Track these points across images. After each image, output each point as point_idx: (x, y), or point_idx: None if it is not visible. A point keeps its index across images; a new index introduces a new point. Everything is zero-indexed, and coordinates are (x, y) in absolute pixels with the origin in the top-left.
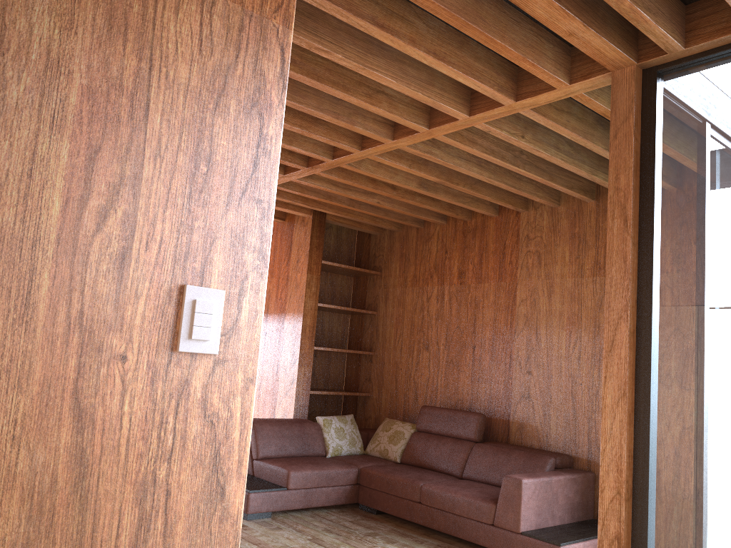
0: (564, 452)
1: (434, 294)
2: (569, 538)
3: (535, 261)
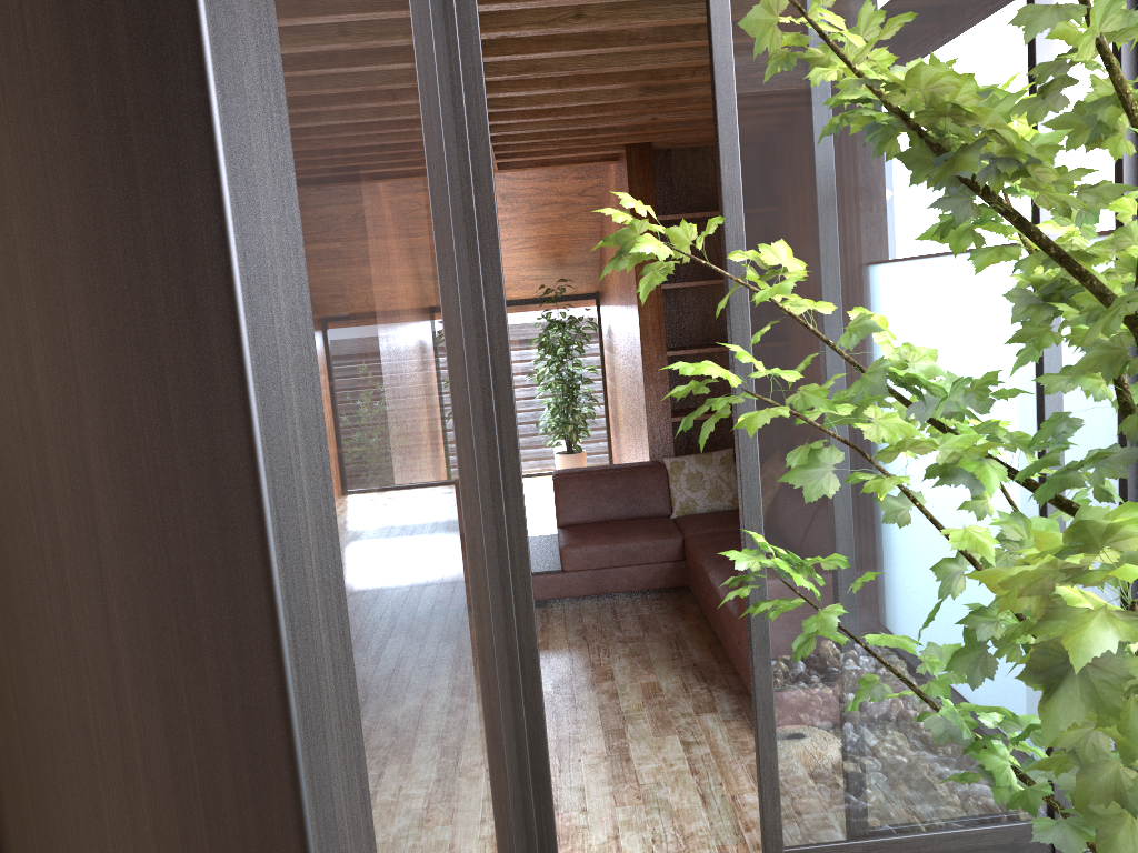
0: None
1: None
2: None
3: None
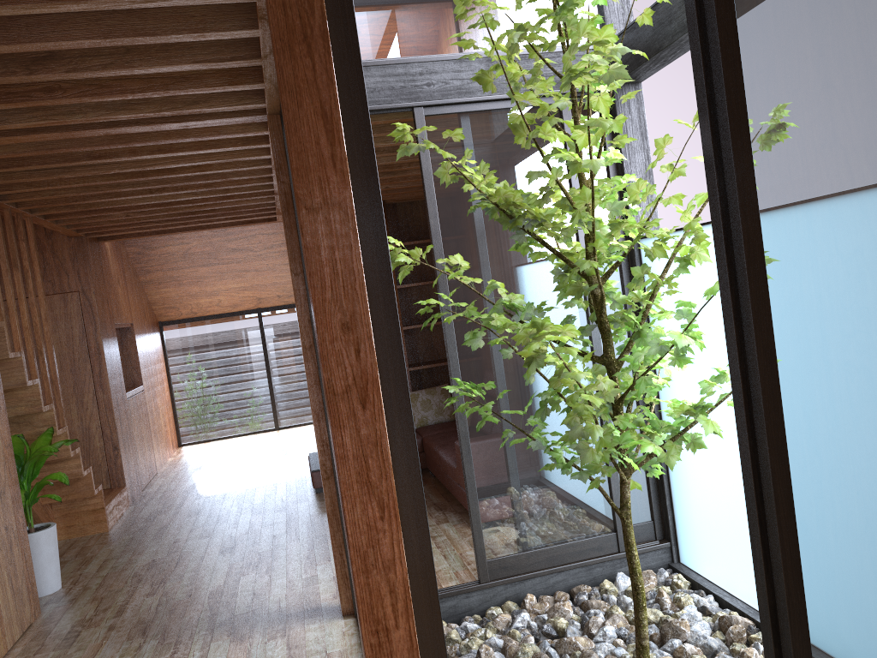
0: None
1: None
2: None
3: None
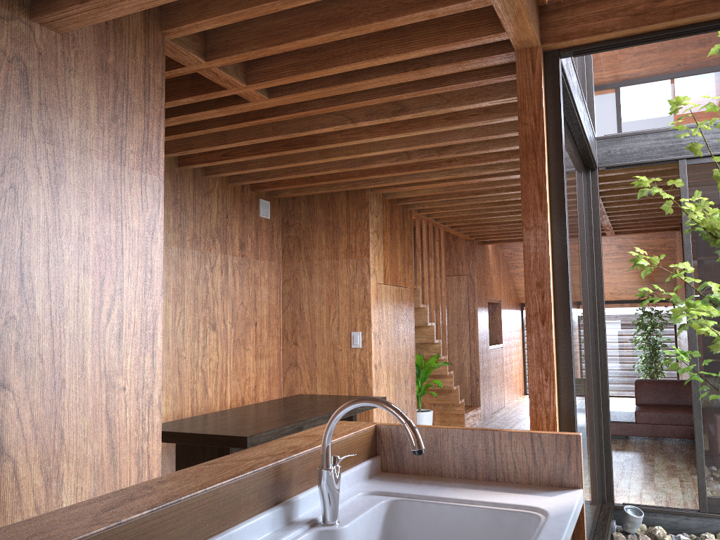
0: None
1: None
2: None
3: None
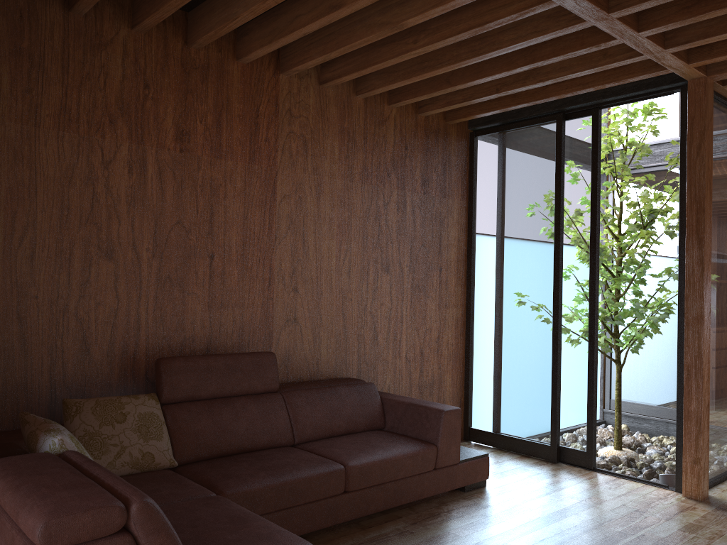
0: (335, 376)
1: (122, 157)
2: (463, 448)
3: (300, 148)
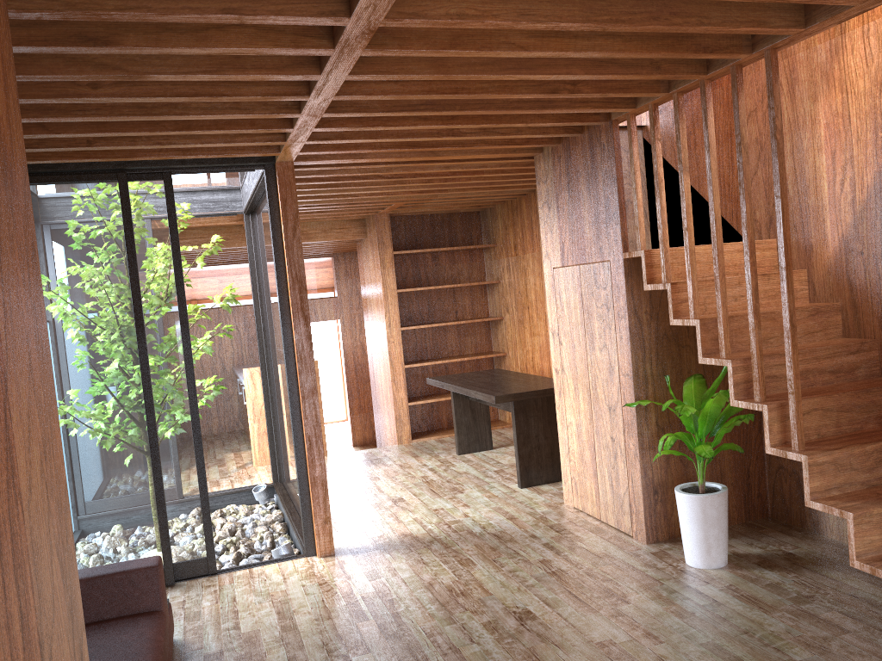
0: None
1: None
2: None
3: None
